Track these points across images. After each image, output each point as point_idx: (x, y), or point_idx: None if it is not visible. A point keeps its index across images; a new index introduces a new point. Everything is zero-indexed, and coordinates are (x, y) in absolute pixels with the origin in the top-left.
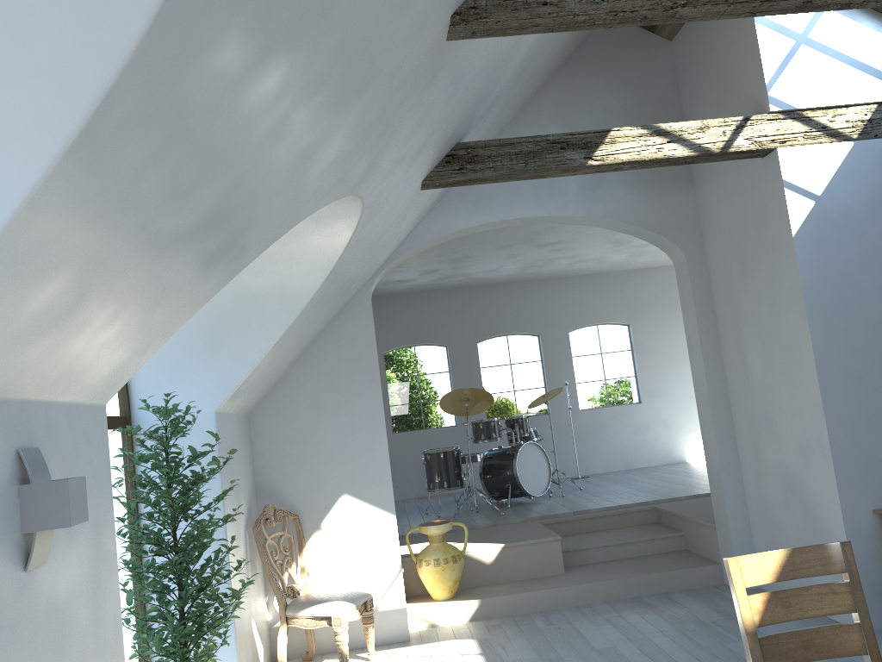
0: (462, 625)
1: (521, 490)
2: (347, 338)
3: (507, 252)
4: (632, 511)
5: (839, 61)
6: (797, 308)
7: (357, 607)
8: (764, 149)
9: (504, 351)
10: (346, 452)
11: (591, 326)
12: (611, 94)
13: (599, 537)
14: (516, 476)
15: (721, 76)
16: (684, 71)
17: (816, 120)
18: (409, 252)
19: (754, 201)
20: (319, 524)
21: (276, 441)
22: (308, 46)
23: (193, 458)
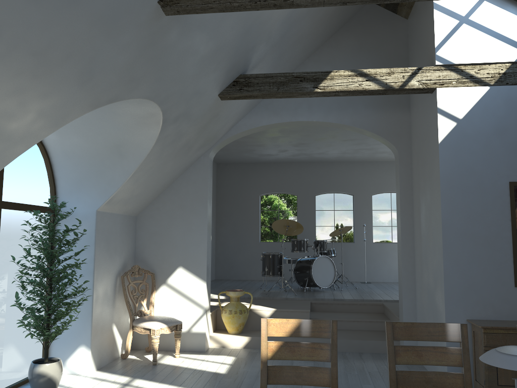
0: (238, 349)
1: (314, 282)
2: (192, 181)
3: (325, 142)
4: (368, 304)
5: (488, 35)
6: (437, 188)
7: (169, 327)
8: (429, 88)
9: (331, 202)
10: (184, 243)
11: (386, 192)
12: (365, 50)
13: (341, 315)
14: (311, 274)
15: (421, 42)
16: (410, 38)
17: (466, 71)
18: (233, 136)
19: (427, 120)
20: (165, 280)
21: (148, 232)
22: (11, 17)
23: (66, 231)
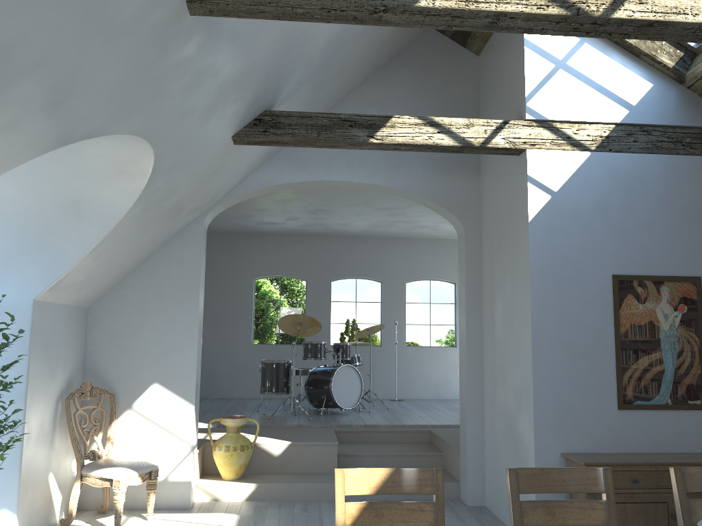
0: (238, 502)
1: (334, 402)
2: (178, 257)
3: (352, 210)
4: (411, 431)
5: (589, 86)
6: (525, 280)
7: (140, 474)
8: (517, 148)
9: (352, 290)
10: (162, 349)
11: (425, 280)
12: (423, 92)
13: (377, 448)
14: (331, 390)
15: (502, 87)
16: (483, 81)
17: (562, 131)
18: (240, 196)
19: (510, 190)
20: (131, 404)
21: (106, 333)
22: None
23: None
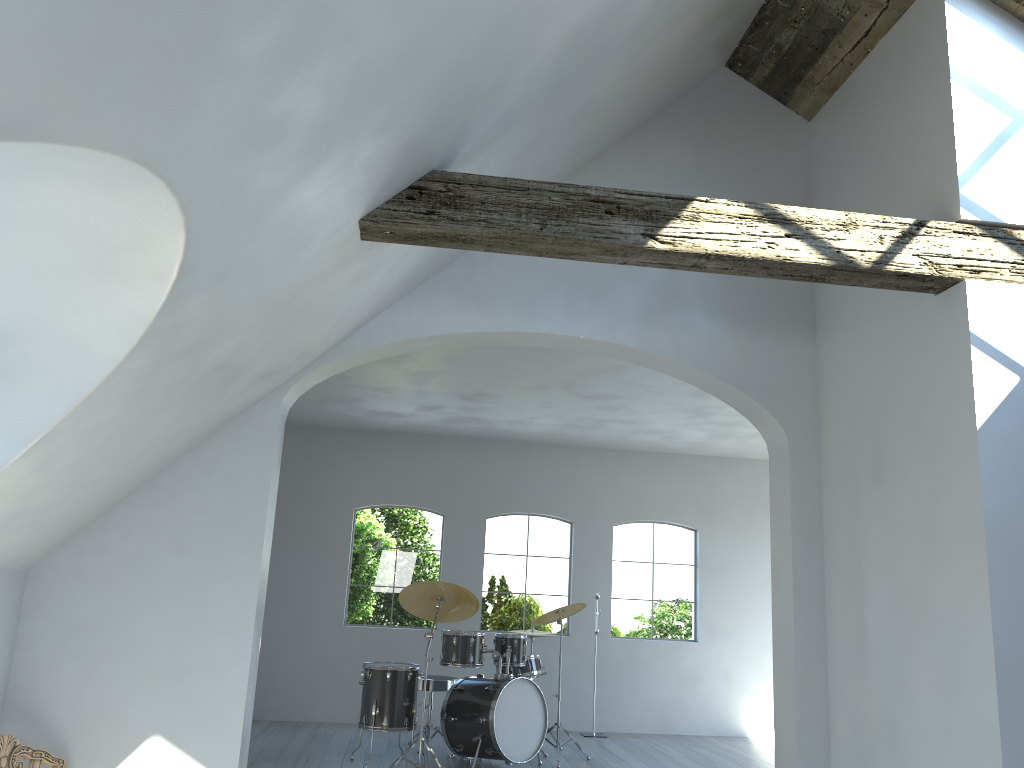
0: None
1: (496, 749)
2: (224, 471)
3: (539, 397)
4: None
5: None
6: (970, 553)
7: None
8: (943, 277)
9: (521, 535)
10: (177, 663)
11: (645, 522)
12: (711, 178)
13: None
14: (491, 727)
15: (881, 167)
16: (823, 164)
17: None
18: (357, 355)
19: (912, 364)
20: None
21: (61, 623)
22: None
23: None
